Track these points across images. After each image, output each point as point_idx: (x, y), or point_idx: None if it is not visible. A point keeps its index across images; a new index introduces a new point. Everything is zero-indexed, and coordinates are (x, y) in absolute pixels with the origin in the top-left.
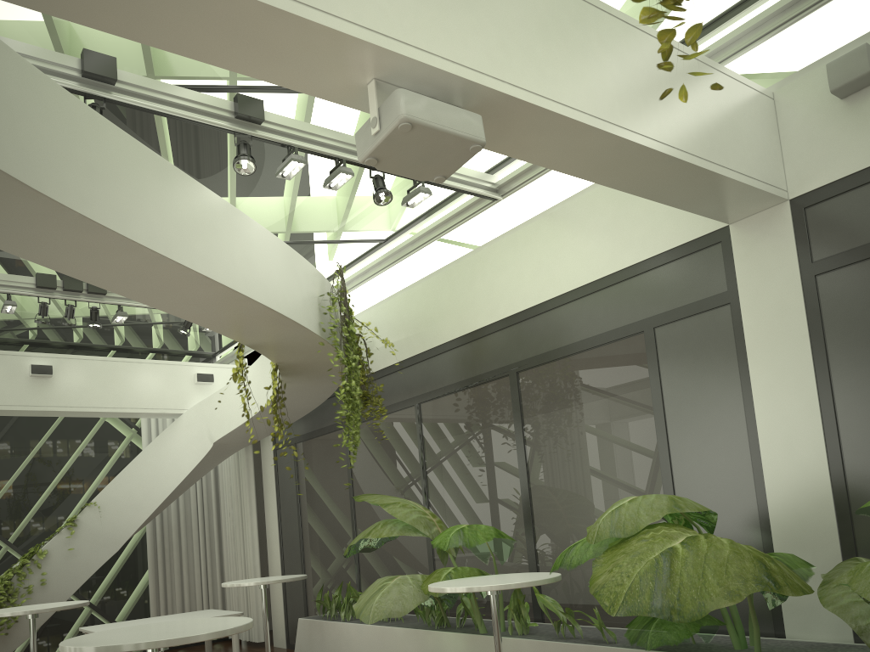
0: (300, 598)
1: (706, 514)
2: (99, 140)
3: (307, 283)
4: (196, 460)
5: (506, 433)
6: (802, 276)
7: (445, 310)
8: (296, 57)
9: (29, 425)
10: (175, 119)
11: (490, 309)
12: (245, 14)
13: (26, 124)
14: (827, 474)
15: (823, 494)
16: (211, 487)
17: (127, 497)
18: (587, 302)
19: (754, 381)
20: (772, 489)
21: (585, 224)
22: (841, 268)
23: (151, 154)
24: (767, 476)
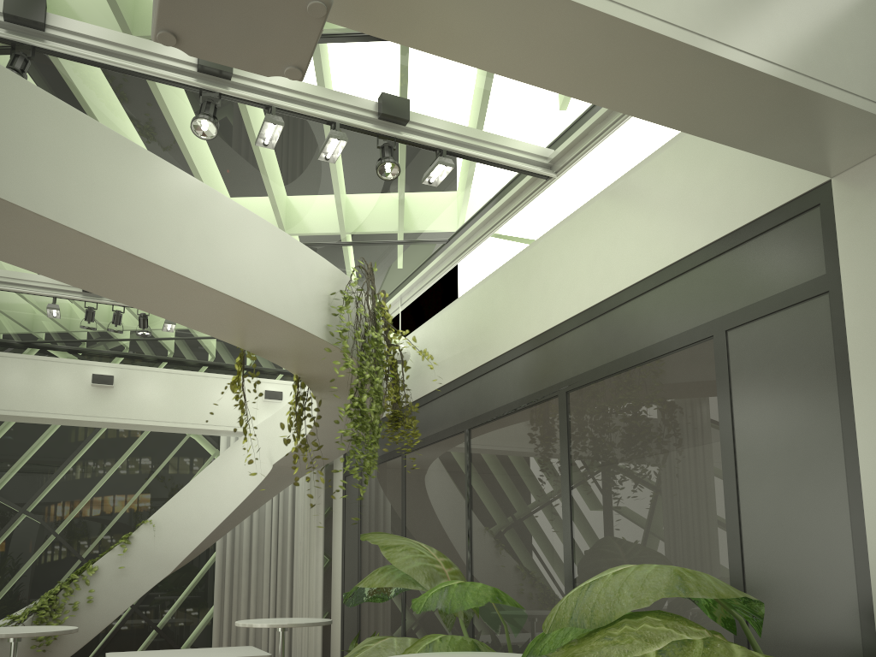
0: None
1: (746, 601)
2: None
3: (312, 277)
4: (256, 482)
5: (552, 468)
6: None
7: (499, 318)
8: None
9: (110, 438)
10: (124, 73)
11: (543, 314)
12: None
13: None
14: None
15: None
16: (287, 513)
17: (184, 517)
18: (648, 300)
19: (859, 405)
20: None
21: (650, 199)
22: None
23: (51, 99)
24: (873, 549)
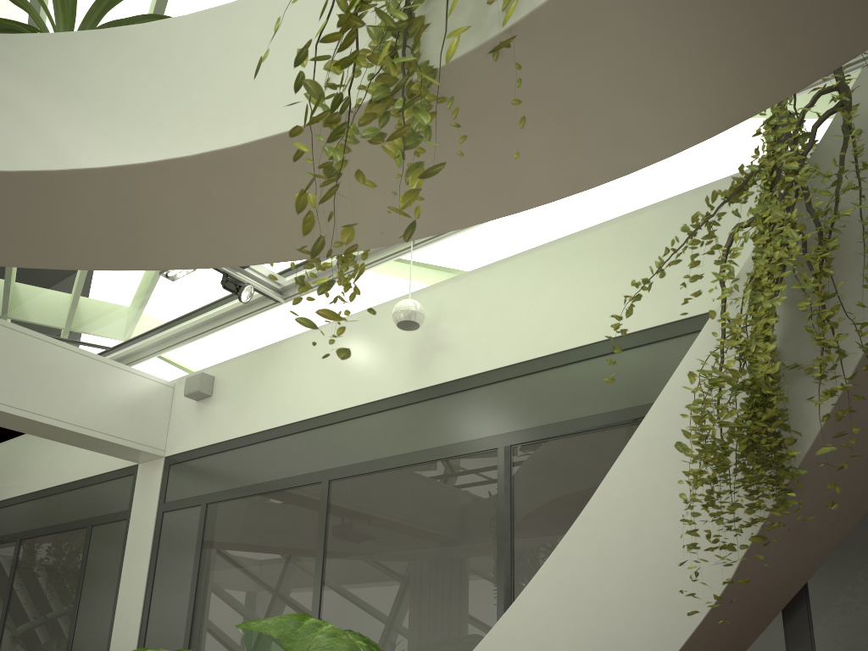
0: None
1: None
2: None
3: None
4: None
5: (2, 588)
6: (158, 510)
7: None
8: None
9: None
10: None
11: (21, 484)
12: None
13: None
14: None
15: None
16: None
17: None
18: (68, 495)
19: (122, 579)
20: None
21: None
22: (173, 511)
23: None
24: None
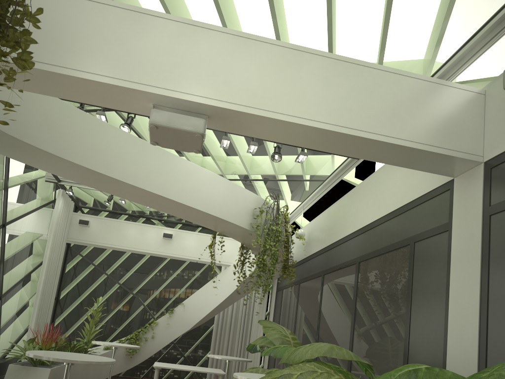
0: None
1: (367, 364)
2: (103, 133)
3: (245, 201)
4: (232, 290)
5: (350, 298)
6: (483, 215)
7: (339, 222)
8: (112, 97)
9: (171, 262)
10: None
11: (354, 223)
12: (76, 82)
13: (59, 128)
14: (476, 357)
15: (473, 371)
16: (251, 307)
17: (198, 303)
18: (390, 223)
19: (451, 284)
20: (449, 361)
21: (396, 174)
22: (503, 211)
23: (136, 138)
24: (448, 352)
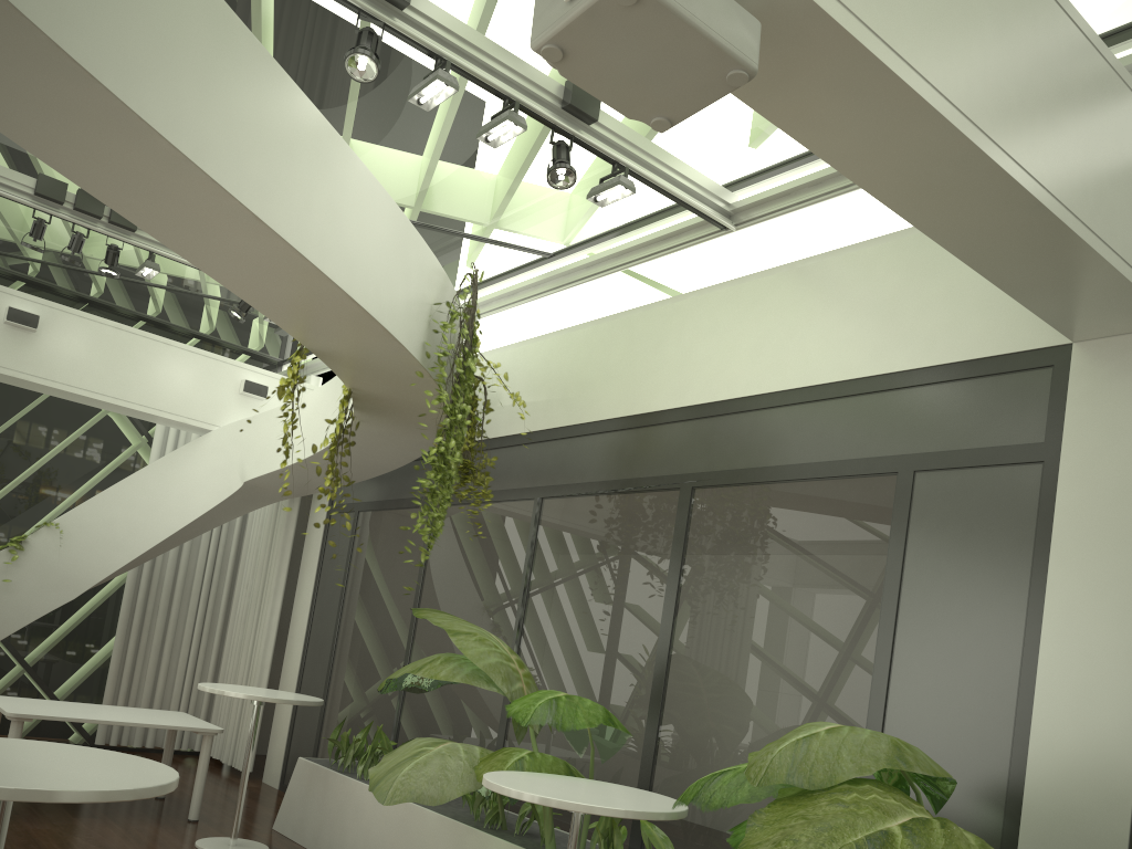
0: (313, 726)
1: (939, 778)
2: None
3: (420, 279)
4: (215, 500)
5: (655, 571)
6: None
7: (612, 374)
8: None
9: None
10: None
11: (677, 387)
12: None
13: None
14: None
15: (1119, 788)
16: (231, 543)
17: (105, 527)
18: (822, 410)
19: (1052, 589)
20: (1039, 759)
21: (849, 295)
22: None
23: None
24: (1036, 737)
